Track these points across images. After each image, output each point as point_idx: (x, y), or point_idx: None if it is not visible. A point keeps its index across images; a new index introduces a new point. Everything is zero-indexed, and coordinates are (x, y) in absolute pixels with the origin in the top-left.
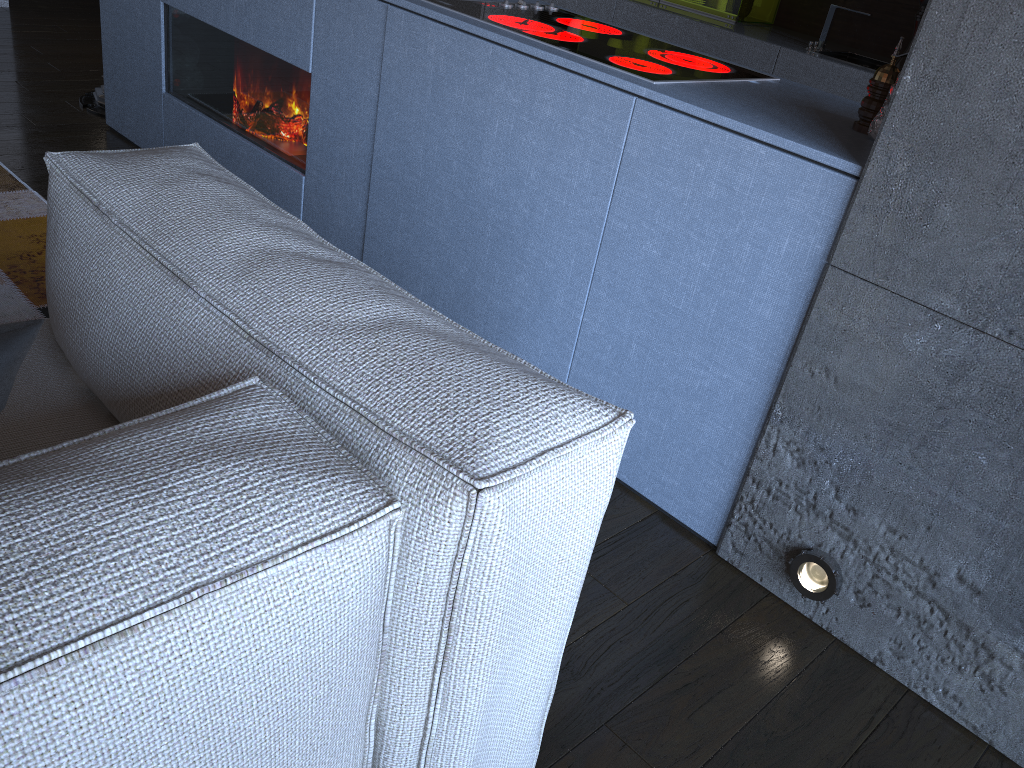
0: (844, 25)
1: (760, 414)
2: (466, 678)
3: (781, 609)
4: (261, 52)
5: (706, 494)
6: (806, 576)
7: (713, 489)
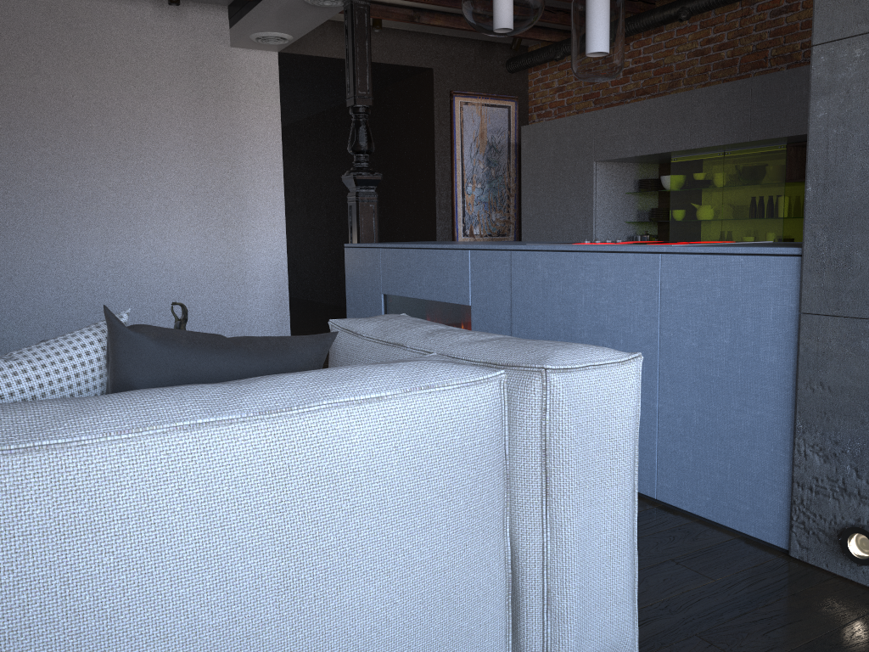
0: None
1: (789, 433)
2: (562, 510)
3: (847, 584)
4: (440, 304)
5: (770, 509)
6: (855, 547)
7: (773, 503)
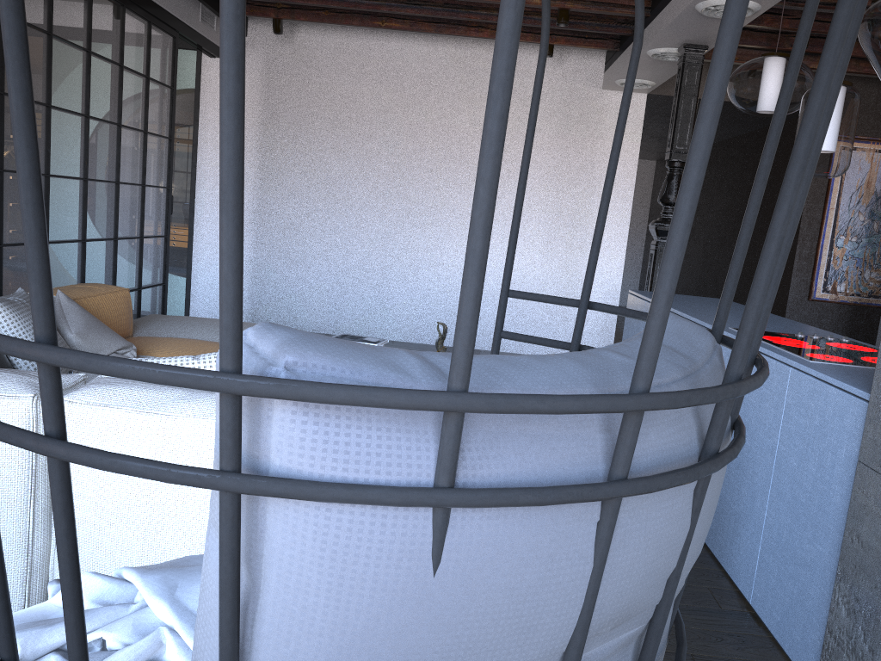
0: None
1: (834, 577)
2: None
3: None
4: None
5: (811, 646)
6: None
7: (814, 642)
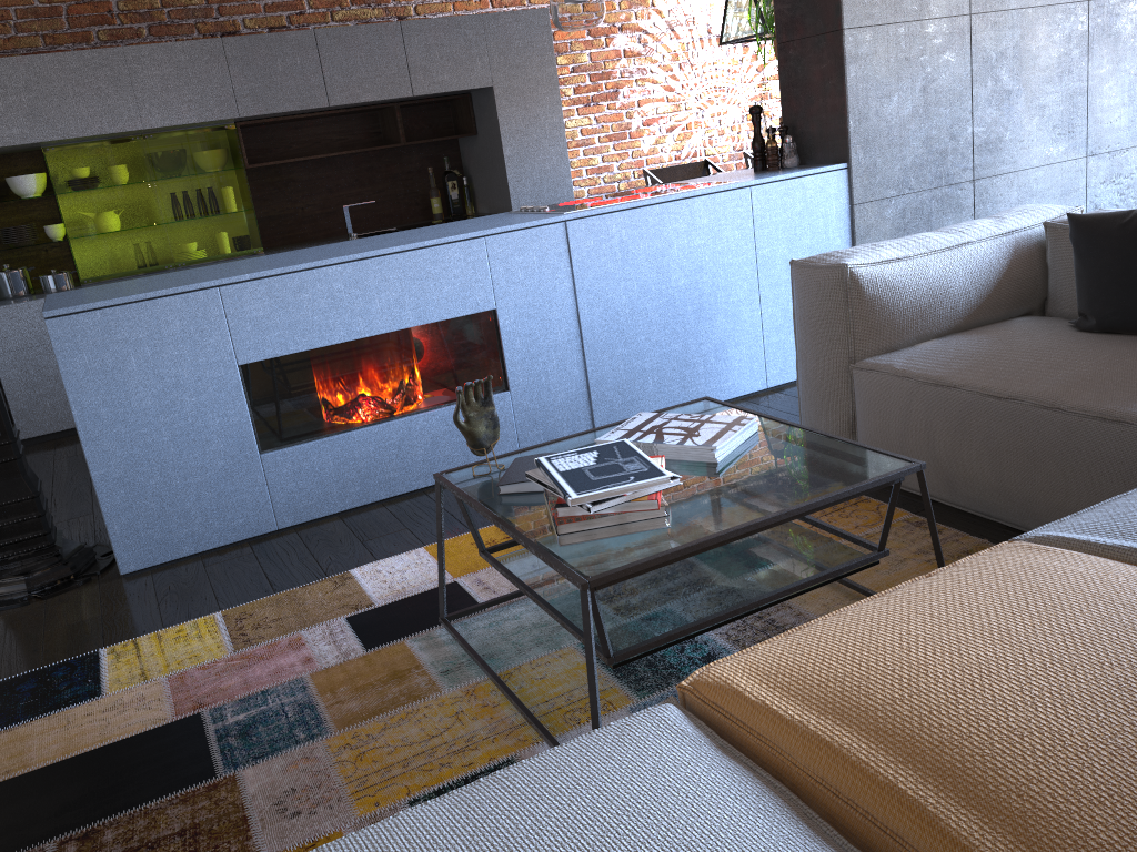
0: (313, 225)
1: None
2: None
3: None
4: (418, 329)
5: None
6: None
7: None
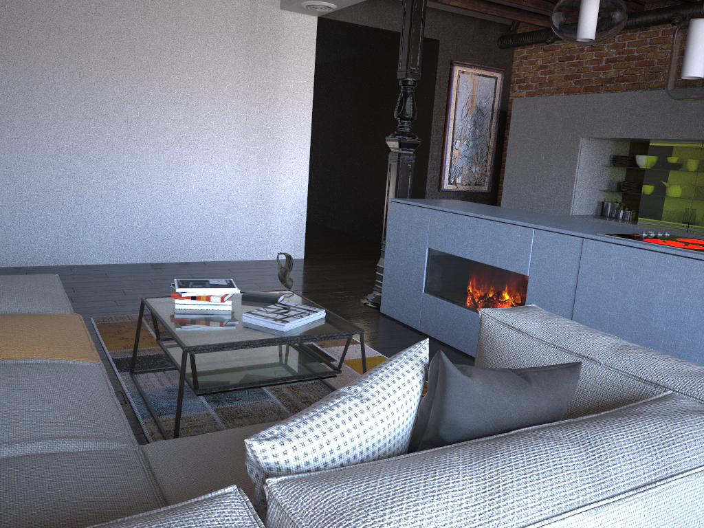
0: None
1: None
2: None
3: None
4: (492, 267)
5: None
6: None
7: None
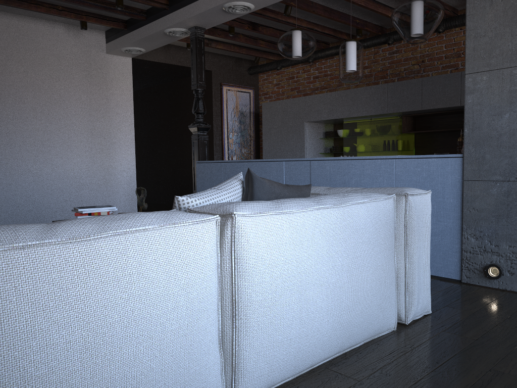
0: None
1: (459, 230)
2: (412, 250)
3: (488, 288)
4: None
5: (451, 264)
6: (491, 272)
7: (453, 261)
